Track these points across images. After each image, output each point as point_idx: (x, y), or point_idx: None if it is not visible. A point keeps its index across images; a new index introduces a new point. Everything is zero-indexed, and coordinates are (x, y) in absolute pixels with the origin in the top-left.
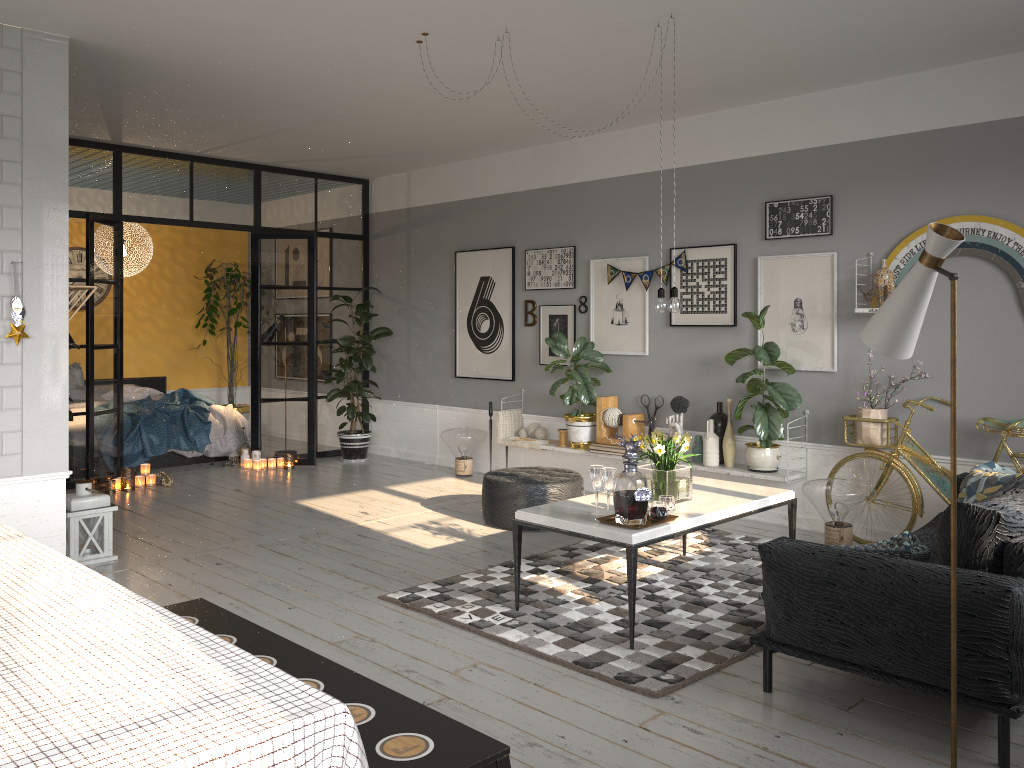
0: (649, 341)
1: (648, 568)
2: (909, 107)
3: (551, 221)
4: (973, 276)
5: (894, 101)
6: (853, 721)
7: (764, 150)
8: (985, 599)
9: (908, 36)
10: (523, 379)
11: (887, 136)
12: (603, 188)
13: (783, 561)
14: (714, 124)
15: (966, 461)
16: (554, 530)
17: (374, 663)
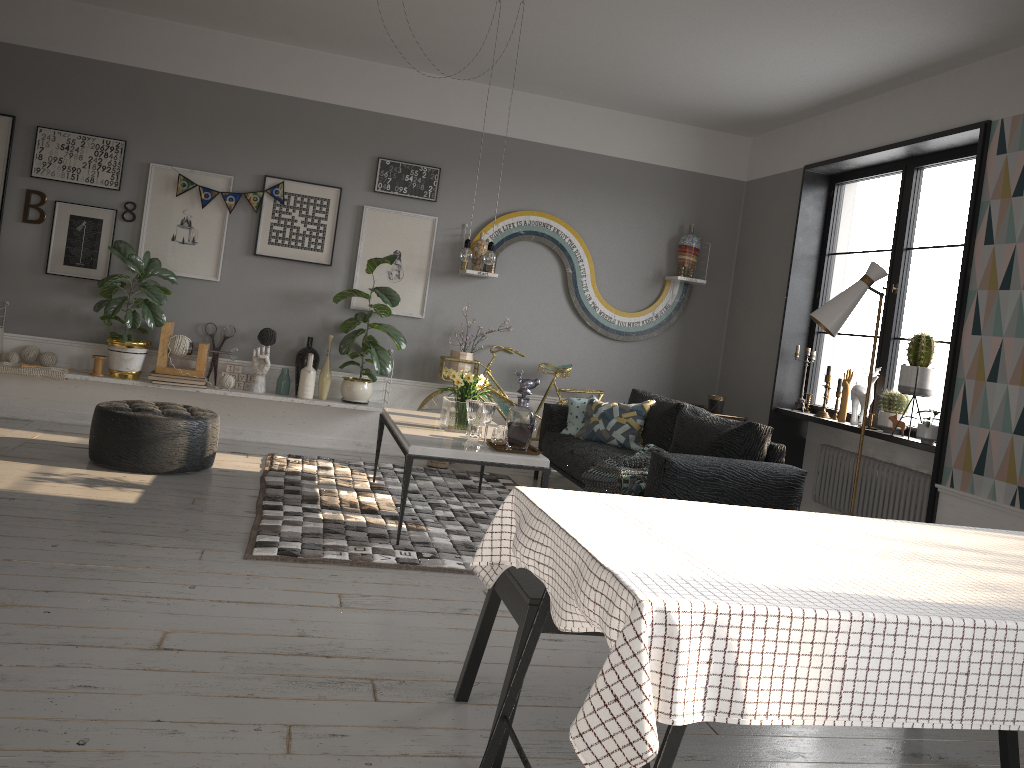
0: (222, 267)
1: (379, 496)
2: (510, 116)
3: (88, 101)
4: (537, 258)
5: (500, 107)
6: None
7: (382, 109)
8: (798, 478)
9: (576, 75)
10: (9, 289)
11: (491, 133)
12: (179, 86)
13: (685, 468)
14: (332, 66)
15: (515, 394)
16: (462, 461)
17: (423, 612)
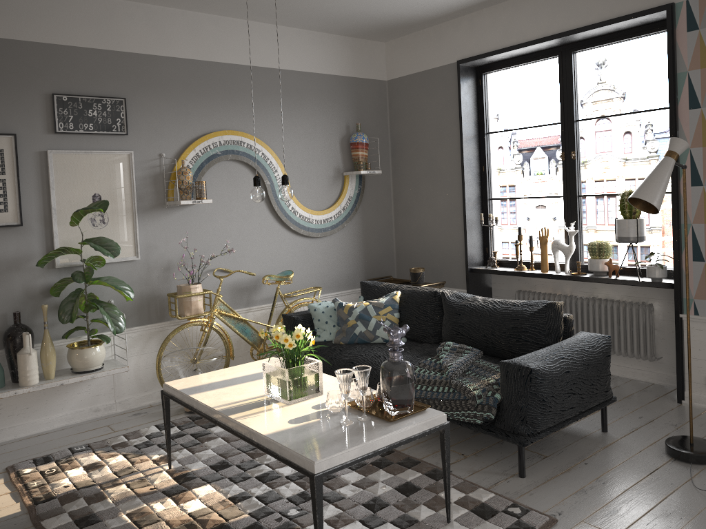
0: None
1: (200, 492)
2: (185, 37)
3: None
4: (236, 175)
5: (173, 28)
6: (564, 456)
7: (45, 38)
8: (609, 344)
9: None
10: None
11: (169, 56)
12: None
13: (546, 371)
14: None
15: (242, 310)
16: (372, 455)
17: None
